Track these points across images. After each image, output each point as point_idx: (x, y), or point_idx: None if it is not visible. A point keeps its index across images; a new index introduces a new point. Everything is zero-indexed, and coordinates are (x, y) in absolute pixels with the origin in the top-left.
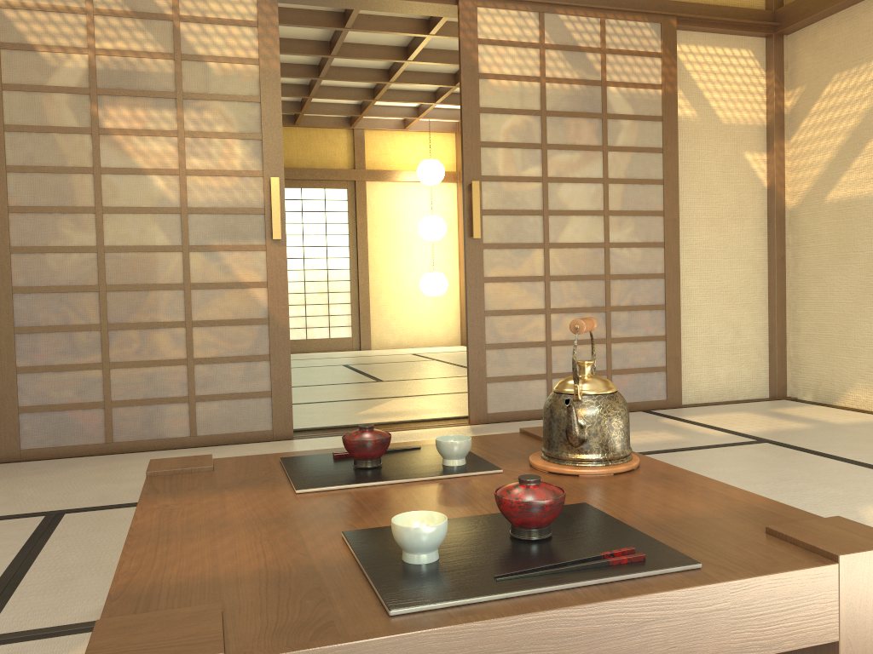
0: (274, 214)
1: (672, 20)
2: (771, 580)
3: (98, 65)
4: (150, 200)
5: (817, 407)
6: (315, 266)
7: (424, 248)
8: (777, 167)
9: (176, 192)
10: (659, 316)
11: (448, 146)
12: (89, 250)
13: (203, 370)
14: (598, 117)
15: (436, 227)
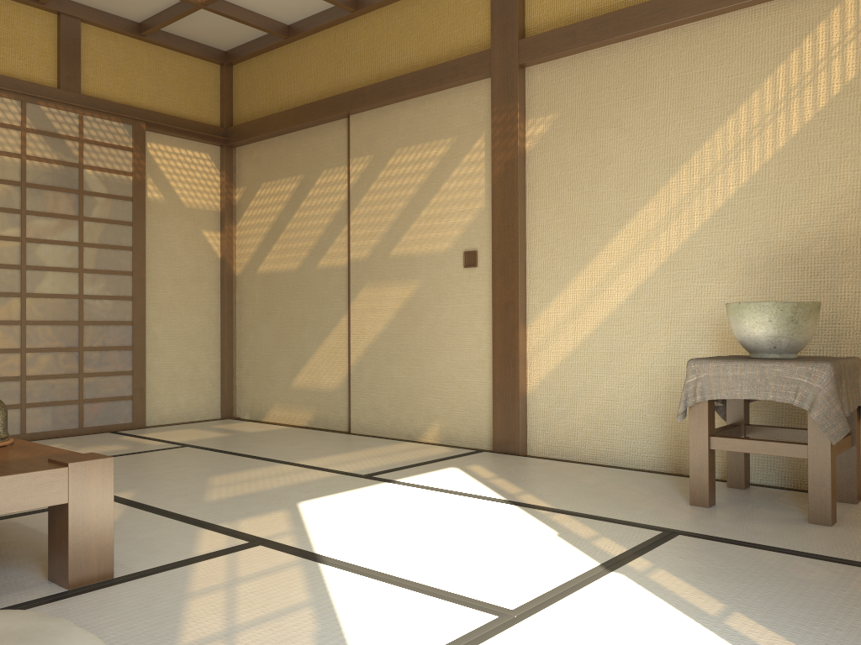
0: None
1: (142, 124)
2: (29, 475)
3: None
4: None
5: (247, 422)
6: None
7: None
8: (227, 243)
9: None
10: (127, 355)
11: None
12: None
13: None
14: (75, 193)
15: None
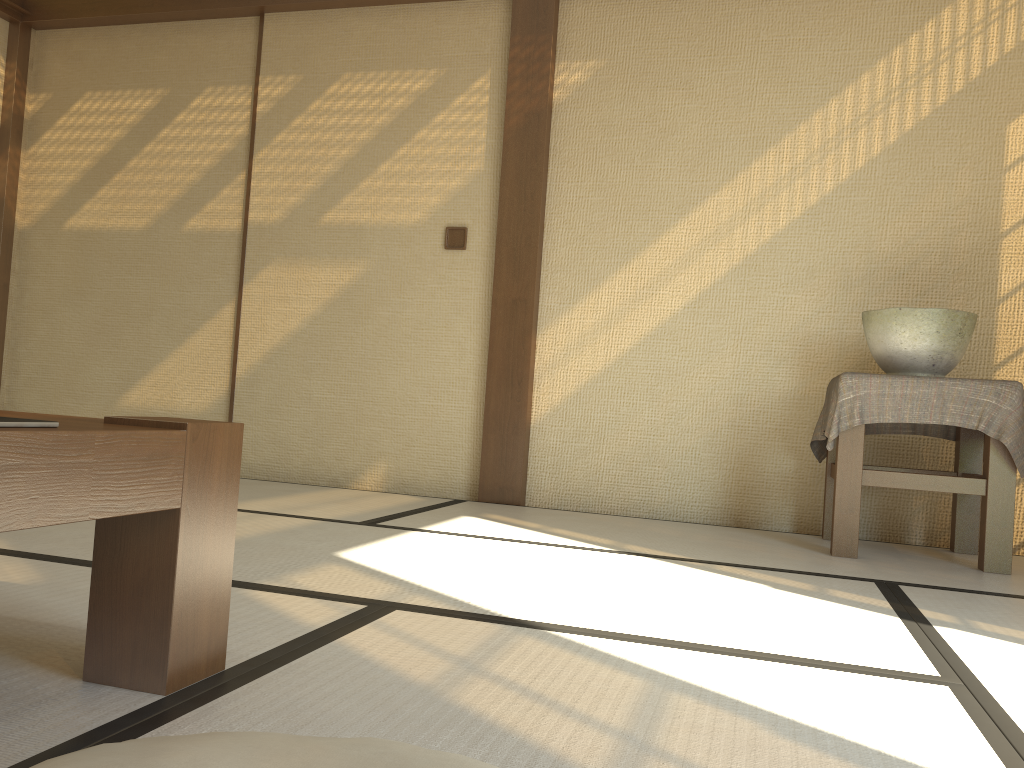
0: None
1: None
2: (132, 437)
3: None
4: None
5: None
6: None
7: None
8: (10, 176)
9: None
10: None
11: None
12: None
13: None
14: None
15: None
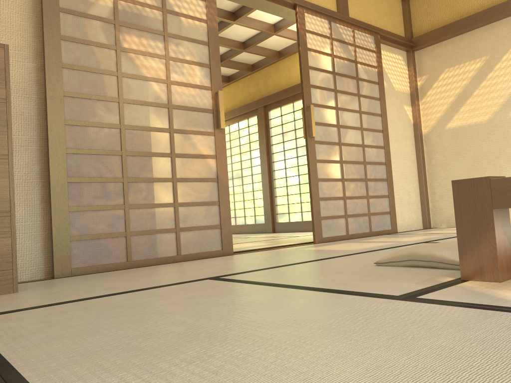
0: (221, 113)
1: (378, 35)
2: None
3: (119, 7)
4: (150, 97)
5: None
6: None
7: None
8: (417, 113)
9: (165, 94)
10: (385, 184)
11: None
12: (115, 127)
13: (183, 210)
14: (355, 79)
15: None
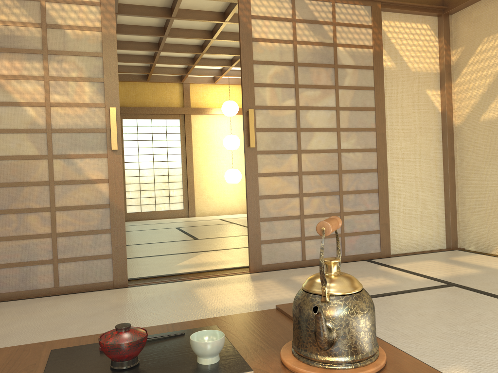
0: (113, 132)
1: (378, 4)
2: None
3: None
4: (24, 124)
5: (480, 255)
6: (160, 166)
7: (227, 154)
8: (447, 99)
9: (43, 118)
10: (374, 197)
11: (241, 93)
12: None
13: (63, 240)
14: (331, 67)
15: (234, 142)
